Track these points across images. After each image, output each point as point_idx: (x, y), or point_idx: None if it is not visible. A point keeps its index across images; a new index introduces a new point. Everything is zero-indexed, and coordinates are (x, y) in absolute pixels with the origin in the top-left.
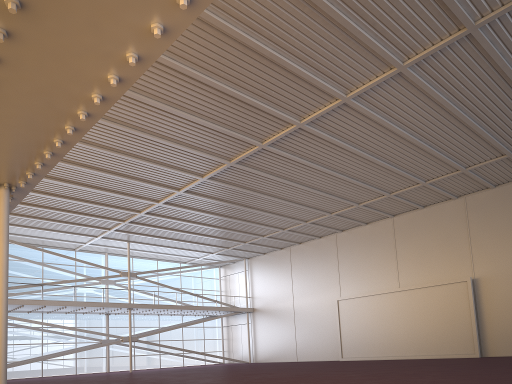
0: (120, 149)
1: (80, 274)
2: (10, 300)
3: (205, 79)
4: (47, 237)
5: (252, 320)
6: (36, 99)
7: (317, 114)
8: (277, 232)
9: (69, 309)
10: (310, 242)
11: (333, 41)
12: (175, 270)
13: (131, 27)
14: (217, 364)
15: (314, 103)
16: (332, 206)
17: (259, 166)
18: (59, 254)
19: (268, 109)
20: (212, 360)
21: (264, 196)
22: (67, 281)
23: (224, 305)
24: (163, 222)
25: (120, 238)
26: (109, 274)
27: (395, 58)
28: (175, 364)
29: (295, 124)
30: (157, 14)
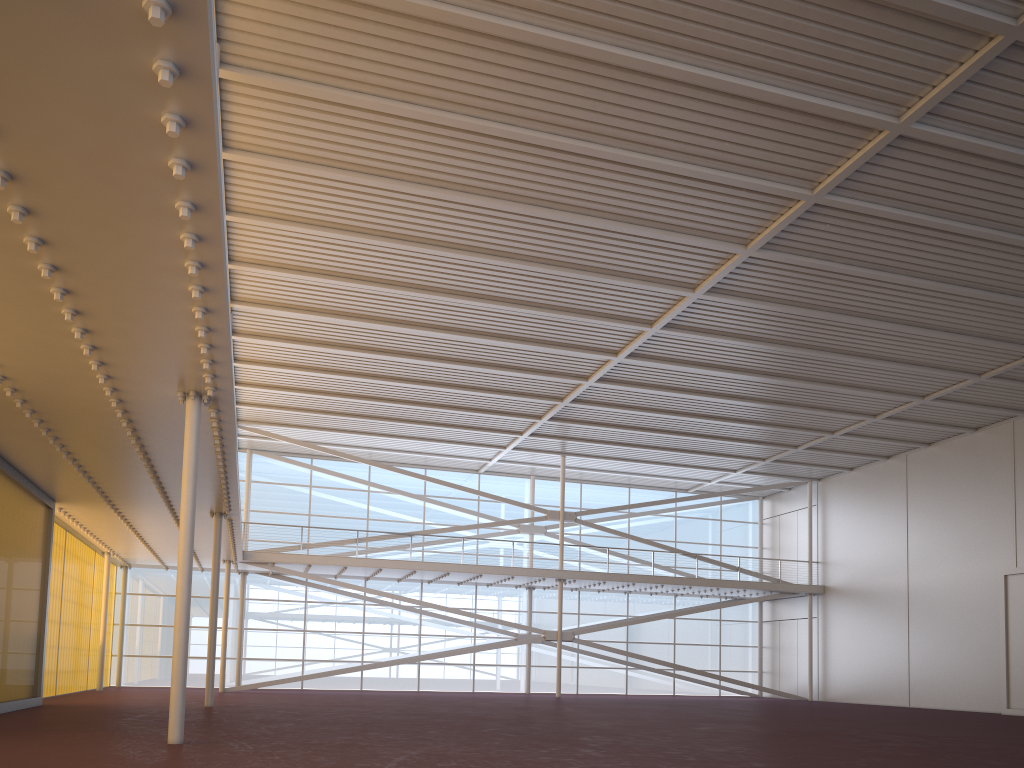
0: (483, 293)
1: (484, 515)
2: (360, 560)
3: (579, 147)
4: (427, 451)
5: (819, 612)
6: (126, 279)
7: (844, 170)
8: (861, 424)
9: (458, 577)
10: (952, 441)
11: (815, 16)
12: (665, 506)
13: (149, 171)
14: (746, 697)
15: (828, 149)
16: (976, 358)
17: (761, 292)
18: (440, 481)
19: (728, 180)
20: (735, 688)
21: (796, 351)
22: (453, 528)
23: (757, 577)
24: (612, 415)
25: (547, 449)
26: (537, 515)
27: (989, 15)
28: (657, 689)
29: (801, 199)
30: (163, 148)
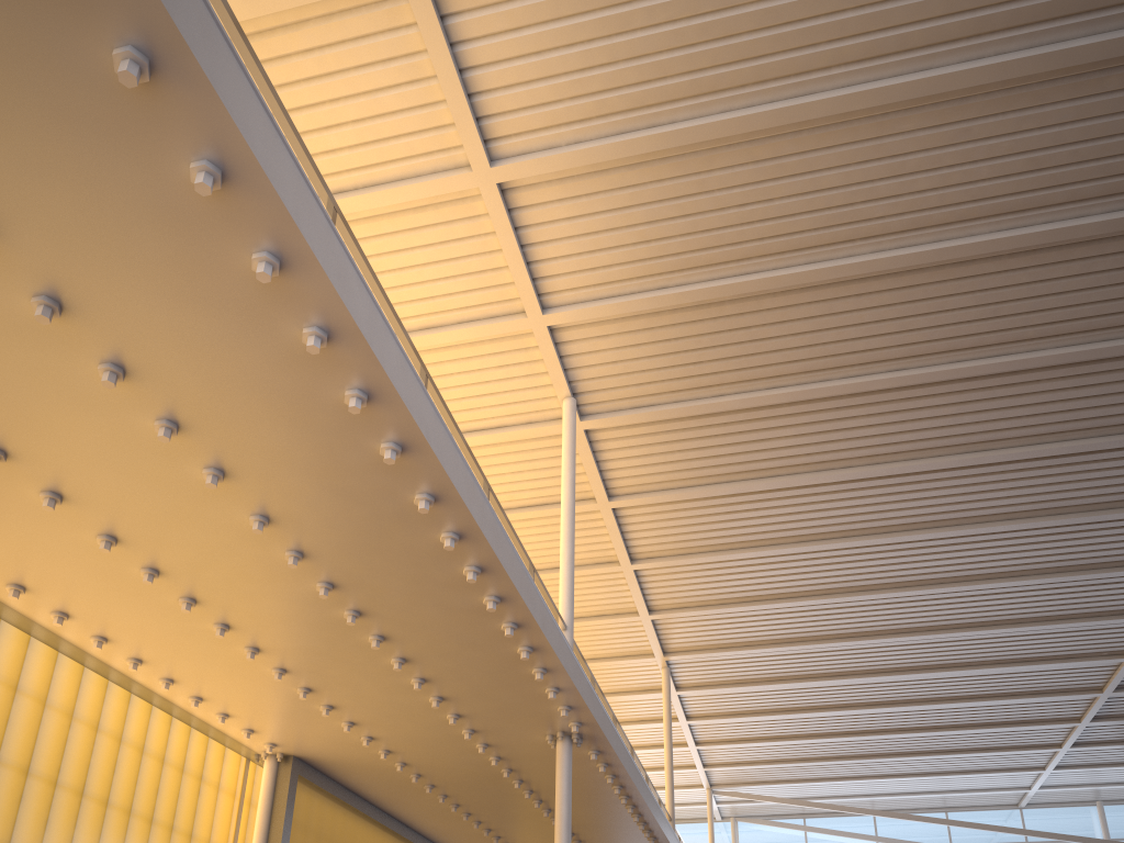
0: (941, 577)
1: None
2: None
3: (995, 364)
4: (940, 788)
5: None
6: (424, 607)
7: None
8: None
9: None
10: None
11: None
12: None
13: (370, 468)
14: None
15: None
16: None
17: None
18: (962, 823)
19: None
20: None
21: None
22: None
23: None
24: None
25: (1105, 761)
26: None
27: None
28: None
29: None
30: (366, 435)
